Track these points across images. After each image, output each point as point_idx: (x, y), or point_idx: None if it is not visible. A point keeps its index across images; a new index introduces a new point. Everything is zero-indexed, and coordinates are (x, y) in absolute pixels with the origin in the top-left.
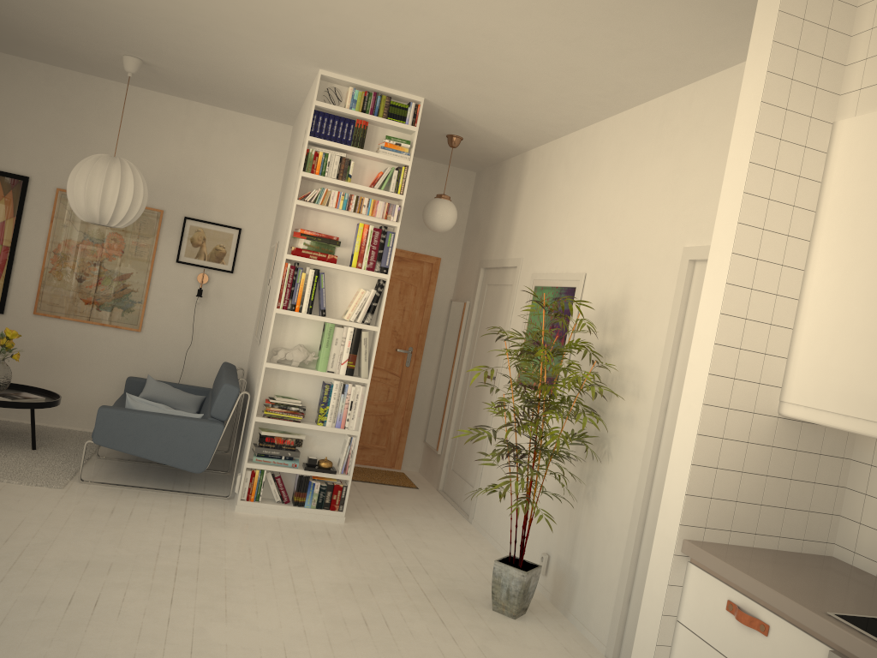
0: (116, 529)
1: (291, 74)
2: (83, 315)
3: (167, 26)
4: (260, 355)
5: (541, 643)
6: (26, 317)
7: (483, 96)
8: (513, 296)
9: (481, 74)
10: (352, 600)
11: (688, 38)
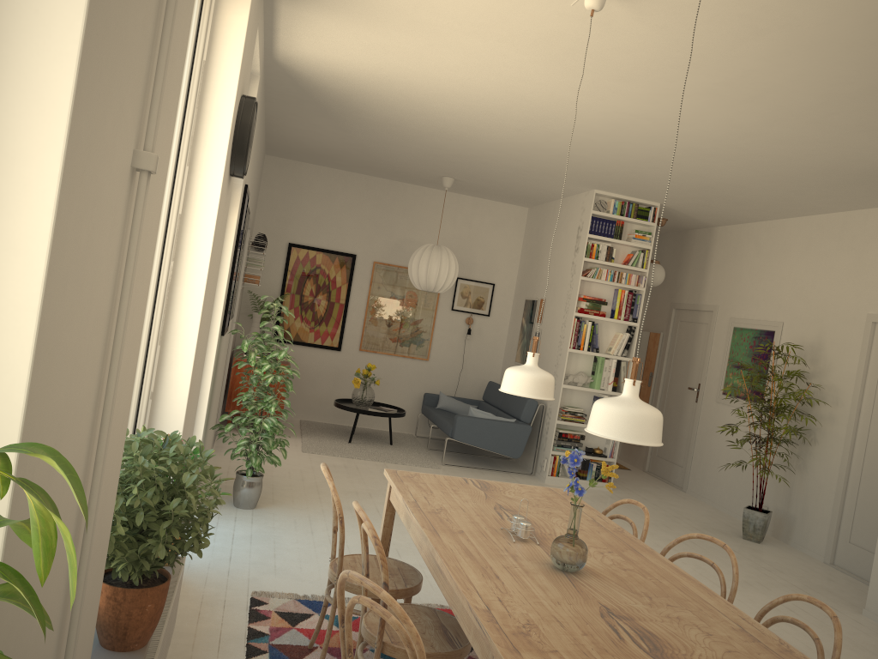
0: None
1: (567, 190)
2: (391, 350)
3: (504, 169)
4: None
5: (783, 555)
6: (354, 352)
7: (707, 205)
8: (711, 332)
9: (717, 197)
10: (662, 531)
11: (874, 195)
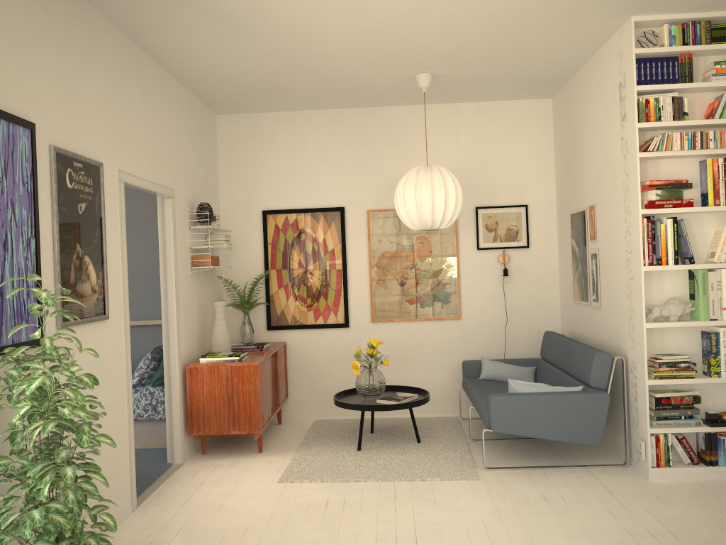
0: (569, 518)
1: (590, 35)
2: (410, 314)
3: (480, 23)
4: (618, 318)
5: None
6: (366, 326)
7: None
8: None
9: None
10: None
11: None
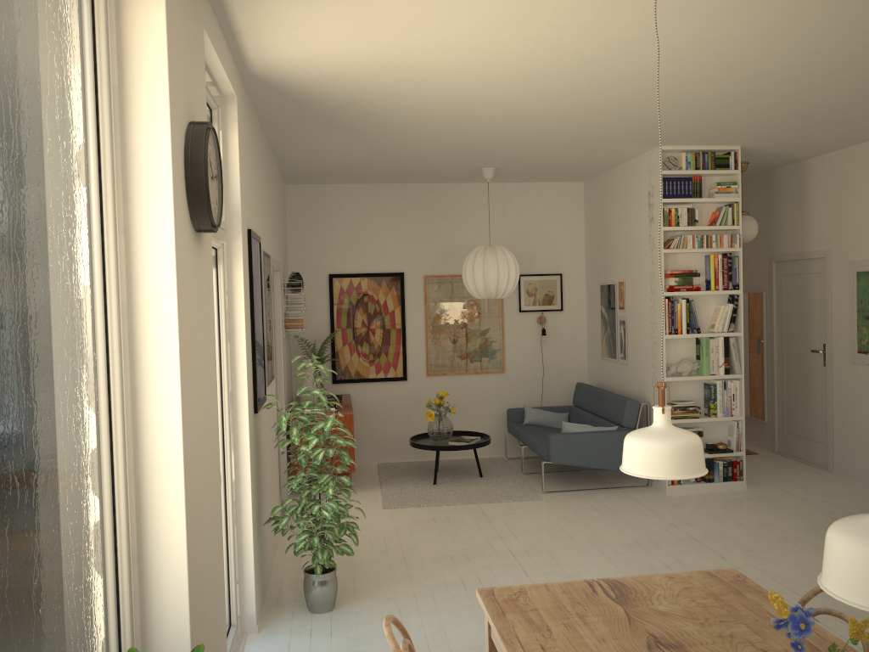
0: (616, 519)
1: (627, 153)
2: (461, 369)
3: (549, 145)
4: (643, 373)
5: None
6: (422, 379)
7: (800, 135)
8: (828, 282)
9: (813, 124)
10: None
11: None
